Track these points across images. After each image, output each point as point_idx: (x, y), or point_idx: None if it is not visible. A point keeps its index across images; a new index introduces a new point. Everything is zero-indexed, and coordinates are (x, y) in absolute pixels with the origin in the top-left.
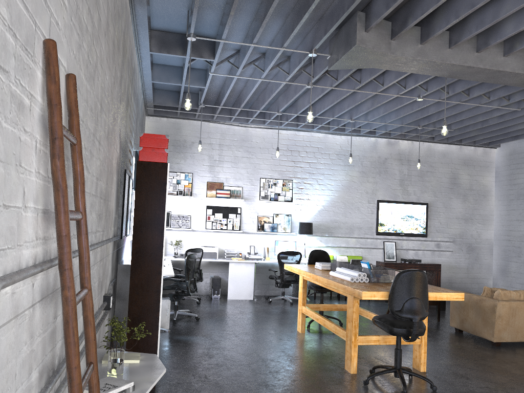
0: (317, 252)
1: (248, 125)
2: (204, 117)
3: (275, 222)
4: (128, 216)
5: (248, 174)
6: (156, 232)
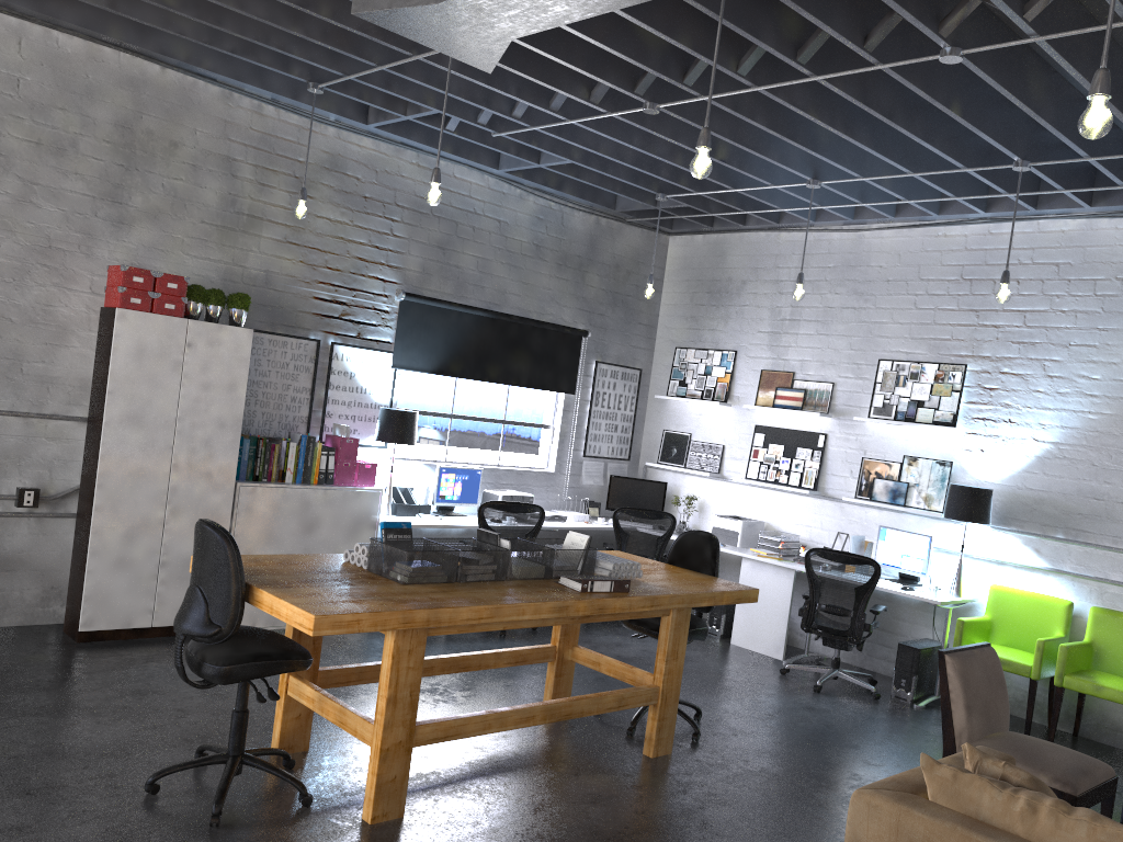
0: (693, 537)
1: (865, 224)
2: (759, 222)
3: (903, 478)
4: (324, 410)
5: (852, 350)
6: (100, 412)
